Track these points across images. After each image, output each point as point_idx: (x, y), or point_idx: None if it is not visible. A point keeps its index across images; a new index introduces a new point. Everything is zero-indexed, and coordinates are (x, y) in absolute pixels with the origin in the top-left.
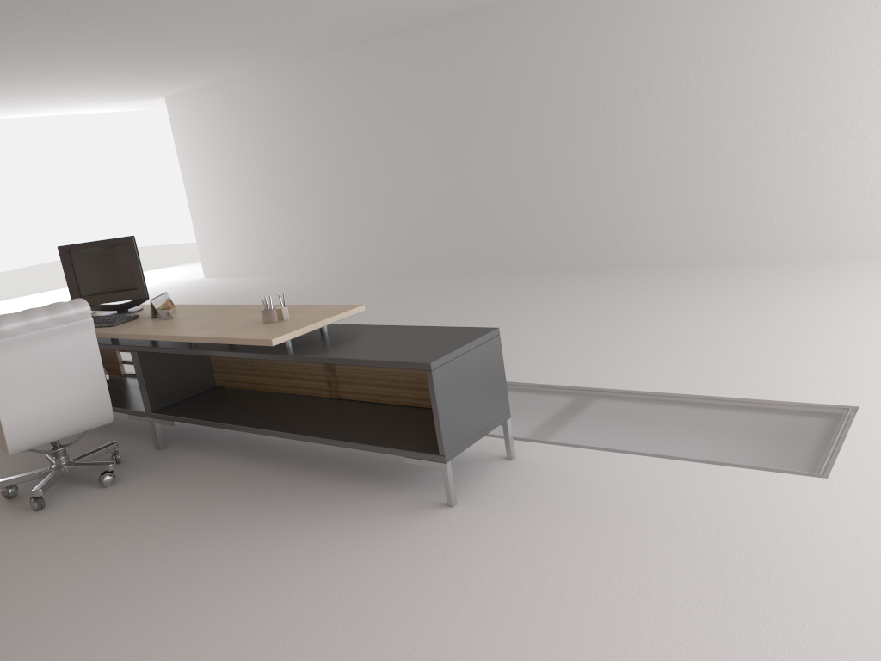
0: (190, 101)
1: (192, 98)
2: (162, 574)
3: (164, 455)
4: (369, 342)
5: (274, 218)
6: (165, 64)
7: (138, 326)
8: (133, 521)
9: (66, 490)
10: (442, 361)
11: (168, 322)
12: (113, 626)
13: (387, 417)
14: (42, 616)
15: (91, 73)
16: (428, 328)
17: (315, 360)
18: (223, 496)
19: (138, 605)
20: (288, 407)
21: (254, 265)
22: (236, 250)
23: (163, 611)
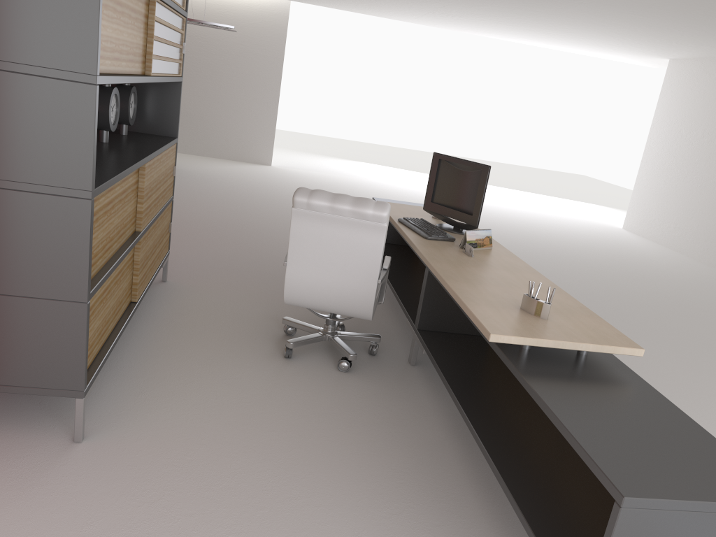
0: (689, 68)
1: (693, 65)
2: (261, 491)
3: (405, 372)
4: (602, 402)
5: (711, 201)
6: (667, 24)
7: (438, 249)
8: (313, 418)
9: (319, 353)
10: (649, 505)
11: (462, 258)
12: (176, 511)
13: (586, 496)
14: (166, 456)
15: (597, 18)
16: (698, 431)
17: (523, 383)
18: (391, 449)
19: (211, 507)
20: (514, 403)
21: (668, 236)
22: (660, 216)
23: (213, 533)
